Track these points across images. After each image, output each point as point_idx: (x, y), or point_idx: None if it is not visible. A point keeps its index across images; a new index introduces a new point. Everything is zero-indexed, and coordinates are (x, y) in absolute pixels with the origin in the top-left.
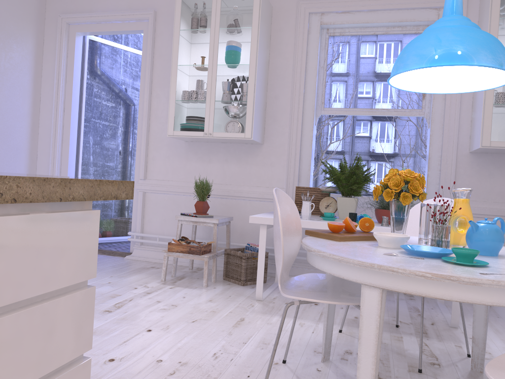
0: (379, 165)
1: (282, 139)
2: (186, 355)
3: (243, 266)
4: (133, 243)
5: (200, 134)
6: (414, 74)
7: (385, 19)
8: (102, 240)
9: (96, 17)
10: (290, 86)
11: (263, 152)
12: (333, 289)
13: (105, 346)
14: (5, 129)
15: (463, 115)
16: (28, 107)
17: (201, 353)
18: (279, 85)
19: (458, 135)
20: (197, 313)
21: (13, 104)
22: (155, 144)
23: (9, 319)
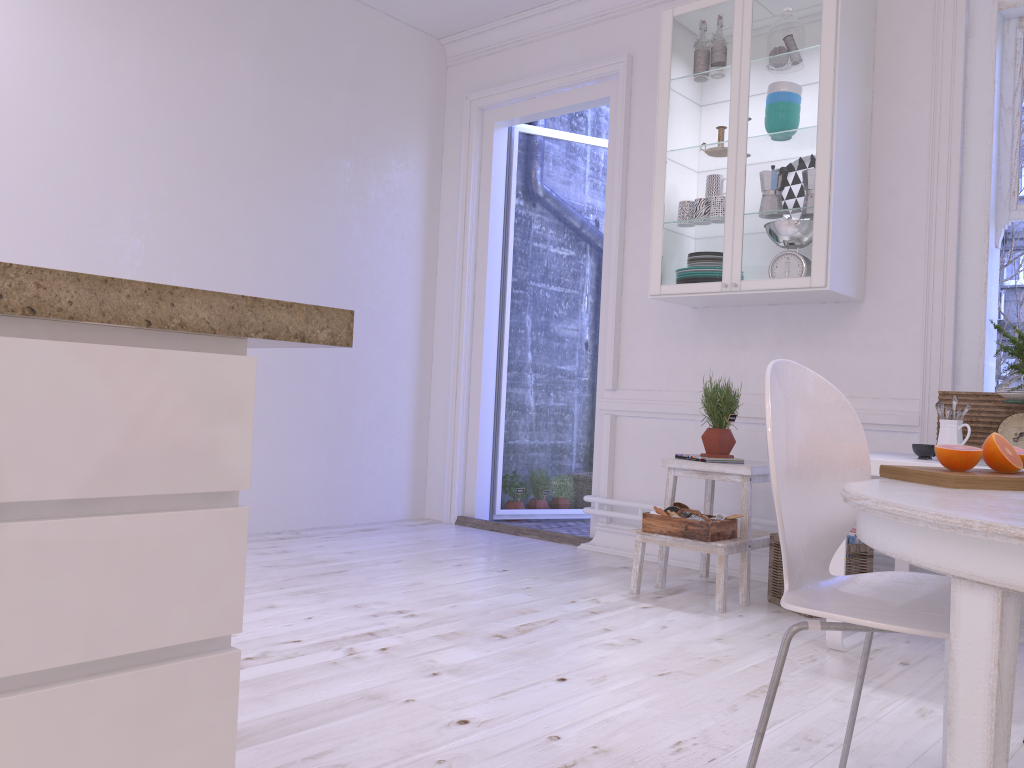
0: None
1: (908, 286)
2: (614, 736)
3: None
4: (595, 518)
5: (714, 288)
6: None
7: None
8: (548, 513)
9: (527, 88)
10: (924, 163)
11: (864, 320)
12: (935, 608)
13: (464, 695)
14: (378, 307)
15: None
16: (416, 266)
17: (649, 737)
18: (897, 165)
19: None
20: (677, 659)
21: (390, 263)
22: (633, 319)
23: (22, 529)
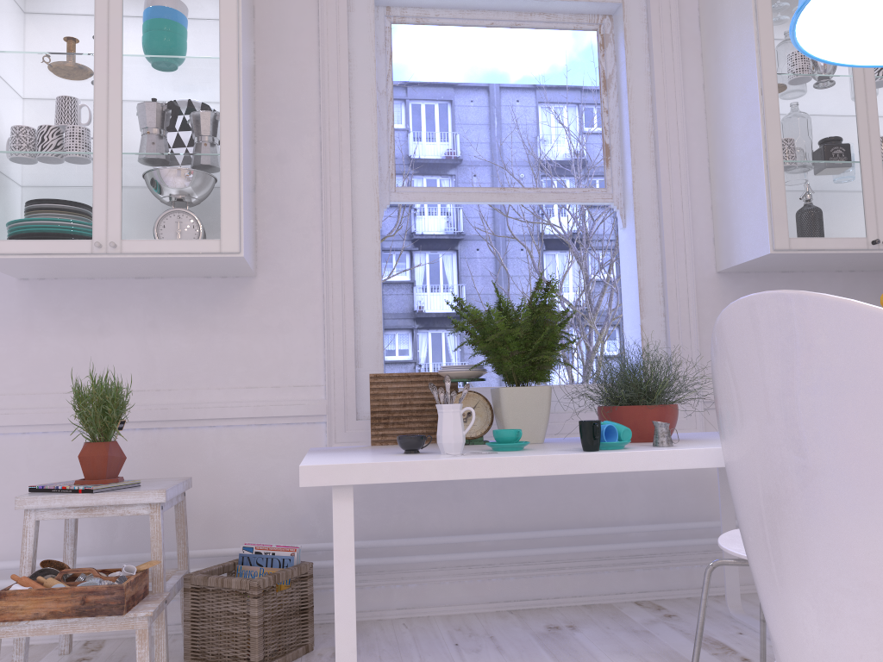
0: (435, 337)
1: (305, 261)
2: None
3: (255, 620)
4: None
5: (81, 248)
6: (816, 6)
7: None
8: None
9: None
10: (315, 130)
11: (258, 298)
12: None
13: None
14: None
15: (696, 196)
16: None
17: None
18: (286, 129)
19: (692, 238)
20: None
21: None
22: None
23: None
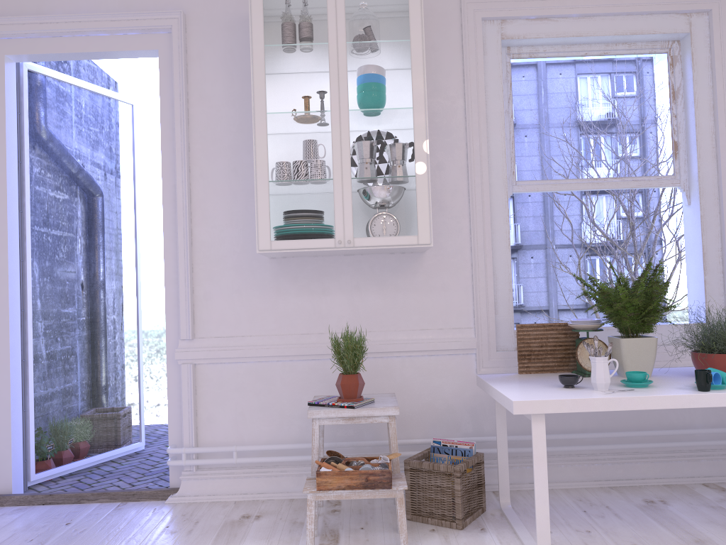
0: None
1: (458, 240)
2: None
3: (458, 492)
4: (175, 467)
5: (328, 244)
6: None
7: (608, 30)
8: (83, 464)
9: (54, 24)
10: (462, 145)
11: (426, 267)
12: None
13: None
14: None
15: None
16: None
17: None
18: (442, 145)
19: None
20: None
21: None
22: (207, 269)
23: None
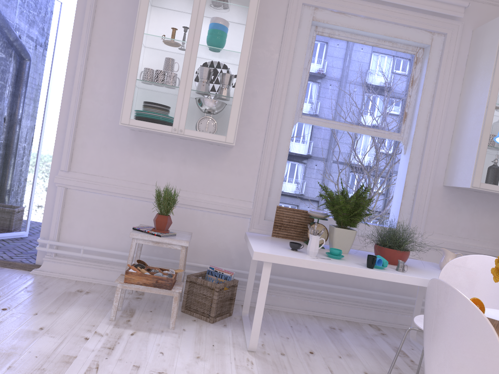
0: (292, 165)
1: (255, 145)
2: None
3: (215, 300)
4: (41, 252)
5: (167, 129)
6: None
7: (381, 31)
8: None
9: None
10: (271, 84)
11: (231, 157)
12: None
13: None
14: None
15: (442, 148)
16: None
17: None
18: (258, 81)
19: (435, 167)
20: None
21: None
22: (87, 127)
23: None
